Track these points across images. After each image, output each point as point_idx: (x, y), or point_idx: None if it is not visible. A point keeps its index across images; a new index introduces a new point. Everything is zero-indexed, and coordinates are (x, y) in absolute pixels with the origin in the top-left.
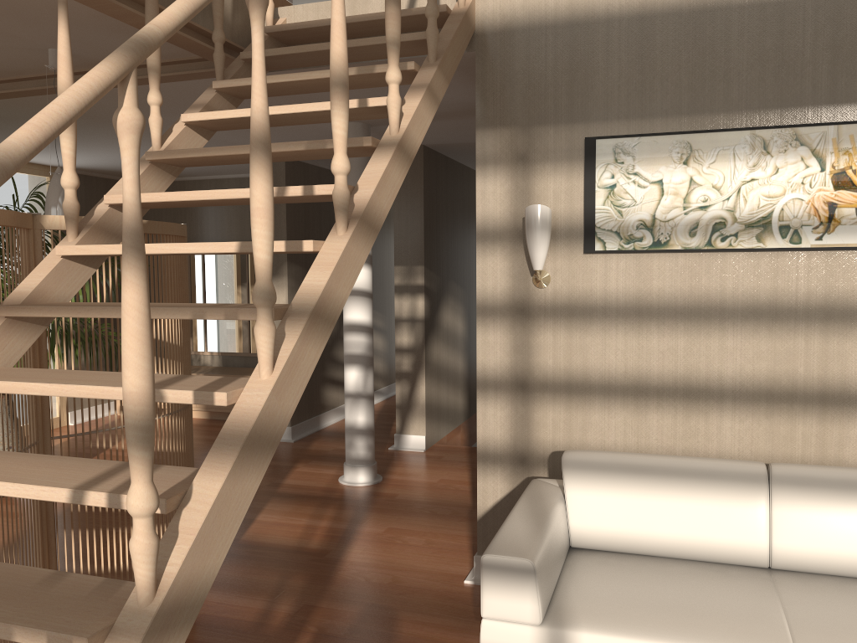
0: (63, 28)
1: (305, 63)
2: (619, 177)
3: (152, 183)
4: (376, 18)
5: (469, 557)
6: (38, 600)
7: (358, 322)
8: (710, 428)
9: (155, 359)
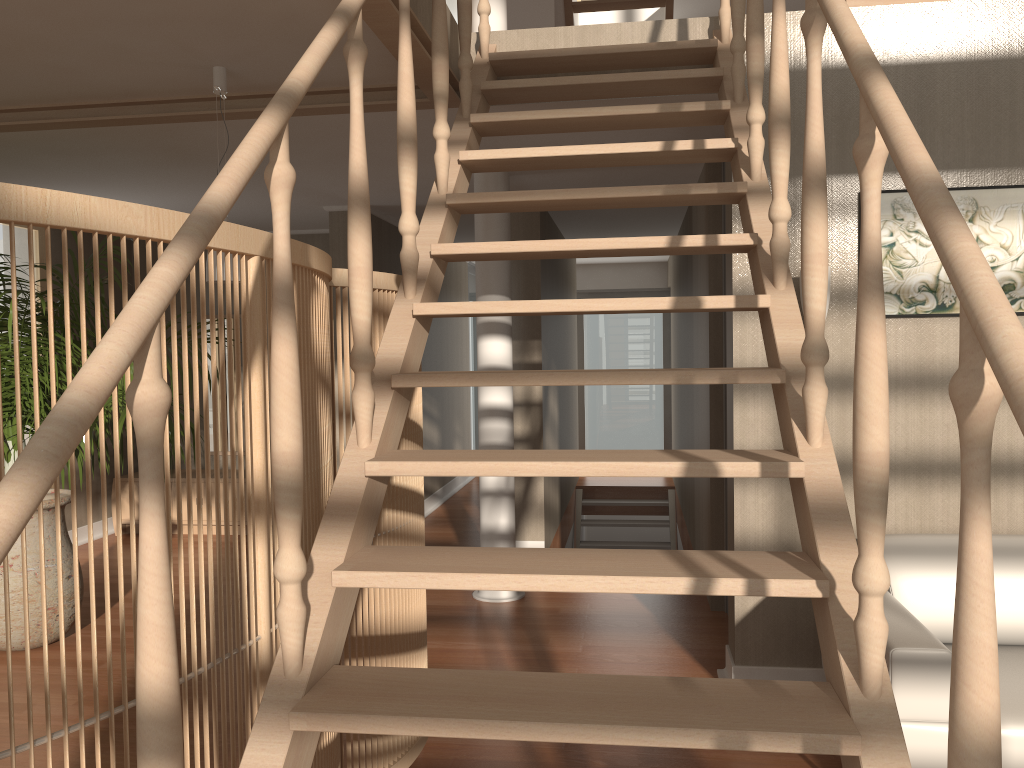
0: (407, 42)
1: (548, 97)
2: (899, 235)
3: (448, 232)
4: (631, 49)
5: (702, 671)
6: (719, 706)
7: (500, 406)
8: (1000, 505)
9: (414, 446)
